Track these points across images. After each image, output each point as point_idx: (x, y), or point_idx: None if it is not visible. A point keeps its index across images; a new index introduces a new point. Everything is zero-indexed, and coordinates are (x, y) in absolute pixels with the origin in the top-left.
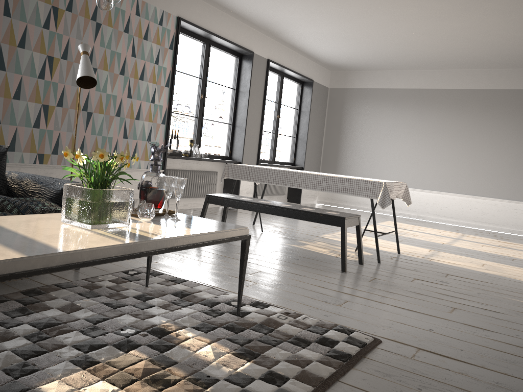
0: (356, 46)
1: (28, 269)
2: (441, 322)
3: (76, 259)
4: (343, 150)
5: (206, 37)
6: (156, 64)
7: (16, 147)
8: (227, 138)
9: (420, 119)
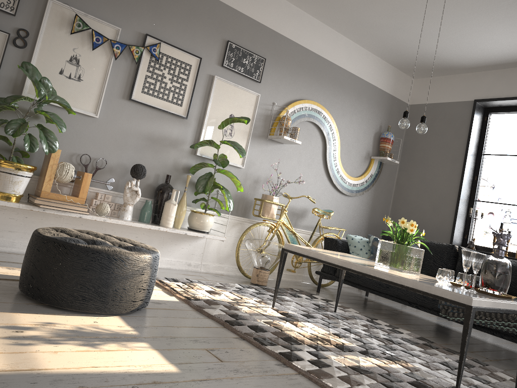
0: None
1: (302, 253)
2: None
3: (318, 257)
4: None
5: None
6: None
7: None
8: None
9: None
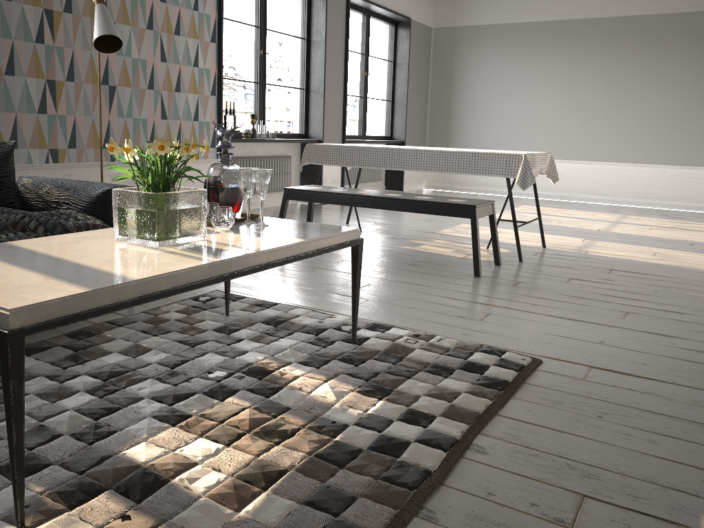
0: None
1: (96, 307)
2: (612, 331)
3: (152, 288)
4: (456, 114)
5: None
6: (194, 11)
7: (19, 142)
8: (300, 108)
9: (560, 63)
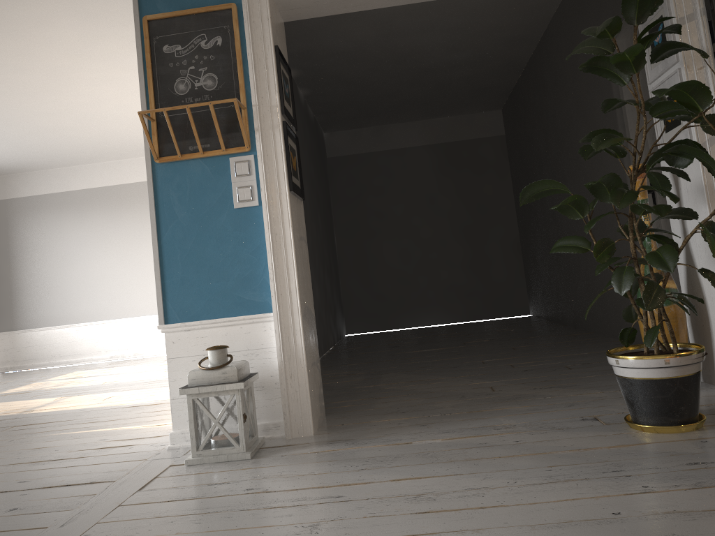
0: None
1: None
2: None
3: None
4: (19, 286)
5: None
6: None
7: None
8: None
9: (115, 225)
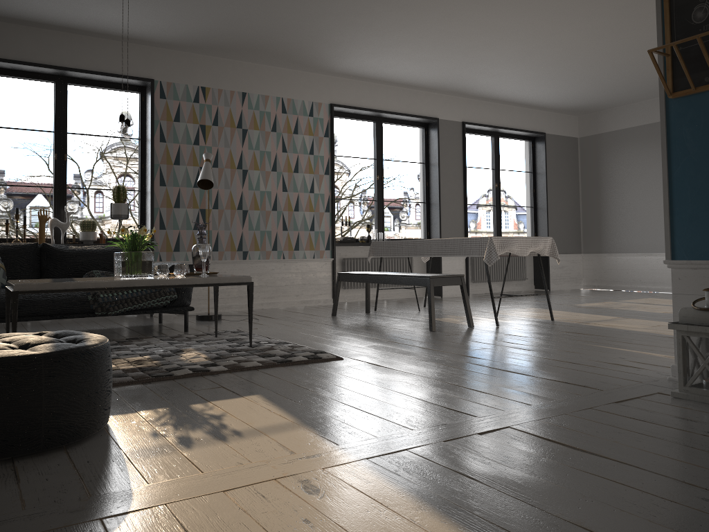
0: (566, 83)
1: (53, 289)
2: (439, 354)
3: (84, 286)
4: (606, 214)
5: (374, 115)
6: (310, 155)
7: (180, 247)
8: (423, 218)
9: None
